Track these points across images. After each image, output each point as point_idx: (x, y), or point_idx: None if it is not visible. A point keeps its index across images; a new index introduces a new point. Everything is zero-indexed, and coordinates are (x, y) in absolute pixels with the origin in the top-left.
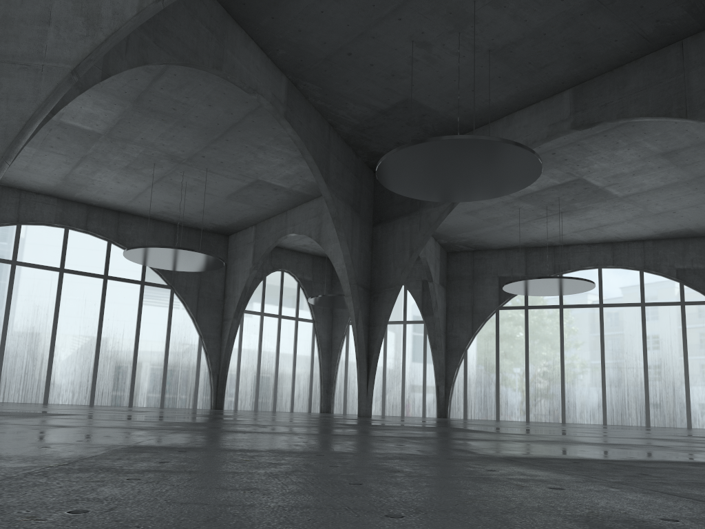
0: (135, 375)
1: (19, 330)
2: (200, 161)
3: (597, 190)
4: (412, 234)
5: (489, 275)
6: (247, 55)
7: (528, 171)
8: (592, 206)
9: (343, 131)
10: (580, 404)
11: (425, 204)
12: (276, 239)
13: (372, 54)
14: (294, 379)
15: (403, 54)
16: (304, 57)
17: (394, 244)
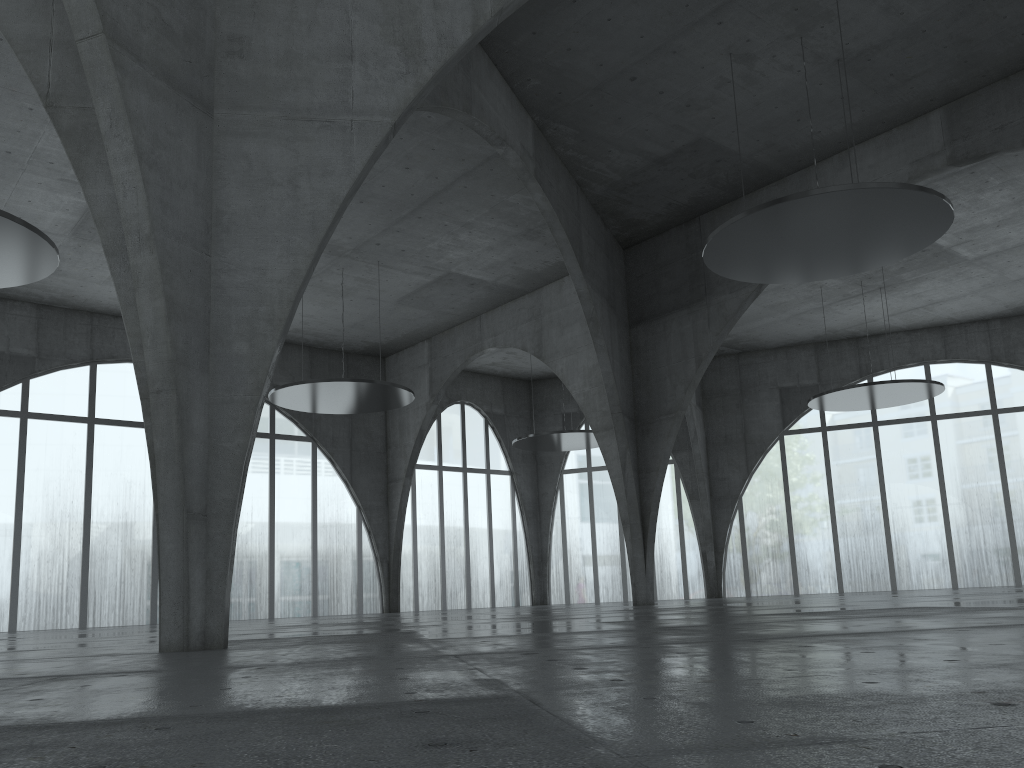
0: (274, 572)
1: (107, 520)
2: (371, 251)
3: (939, 252)
4: (698, 334)
5: (765, 386)
6: (493, 90)
7: (929, 229)
8: (926, 276)
9: (594, 192)
10: (915, 562)
11: (715, 289)
12: (466, 357)
13: (665, 76)
14: (492, 559)
15: (711, 74)
16: (565, 88)
17: (668, 351)
